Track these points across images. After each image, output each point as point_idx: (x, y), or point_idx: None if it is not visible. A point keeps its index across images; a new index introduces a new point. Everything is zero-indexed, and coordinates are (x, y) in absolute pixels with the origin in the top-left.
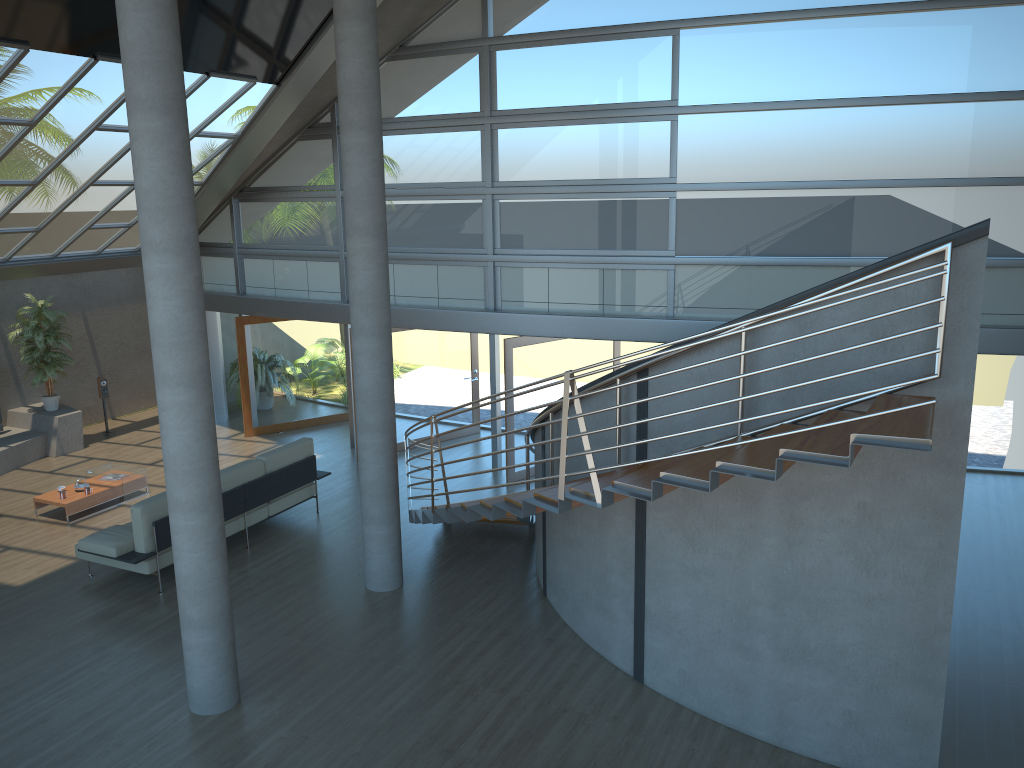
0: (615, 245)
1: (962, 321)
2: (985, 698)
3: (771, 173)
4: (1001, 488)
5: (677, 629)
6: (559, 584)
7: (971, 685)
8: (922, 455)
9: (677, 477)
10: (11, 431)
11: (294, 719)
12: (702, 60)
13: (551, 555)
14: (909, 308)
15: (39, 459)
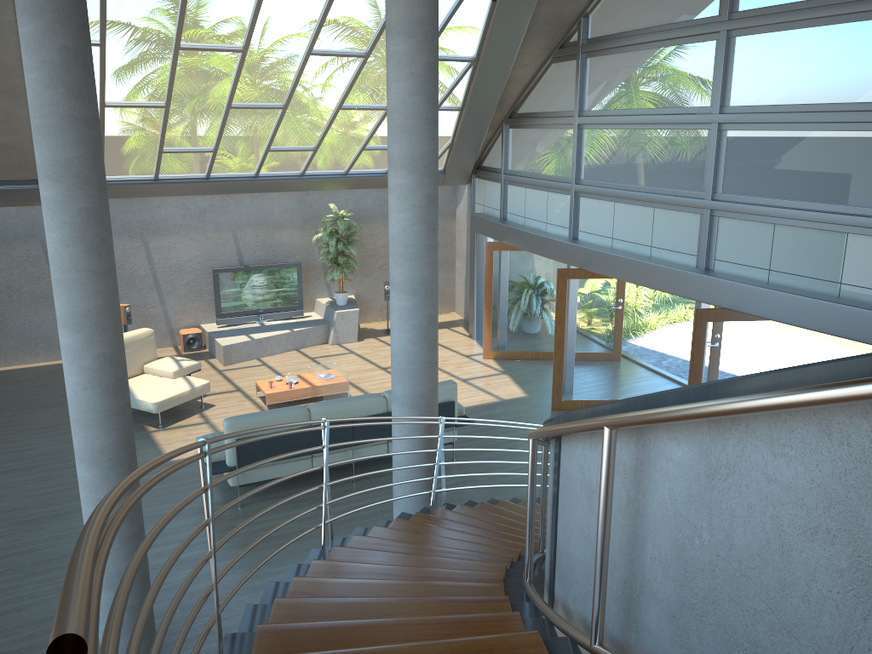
0: (870, 200)
1: None
2: None
3: None
4: None
5: None
6: None
7: None
8: None
9: None
10: (310, 317)
11: None
12: None
13: None
14: None
15: (319, 344)
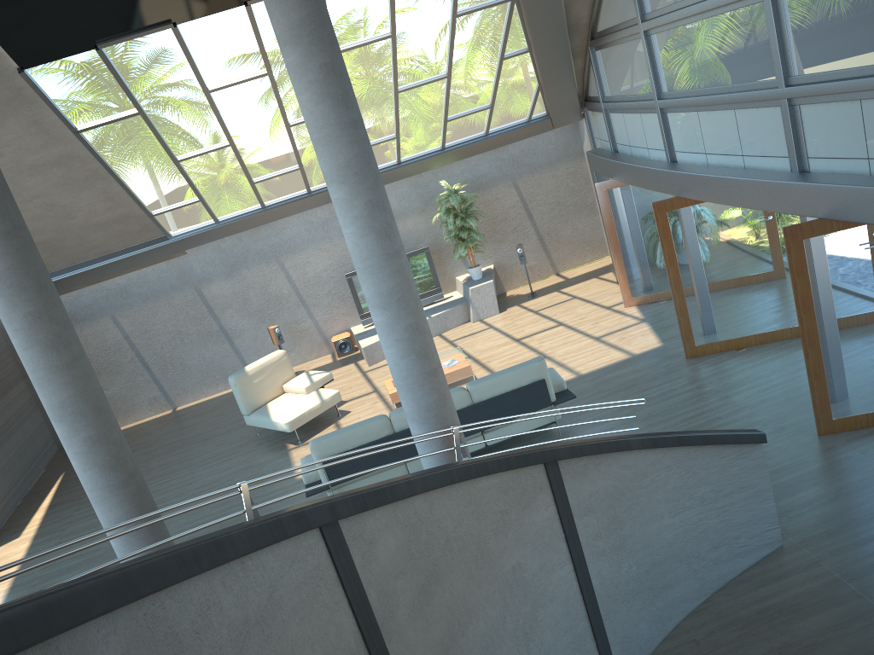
0: None
1: None
2: None
3: None
4: None
5: None
6: None
7: None
8: None
9: None
10: (451, 297)
11: None
12: None
13: None
14: None
15: (461, 324)
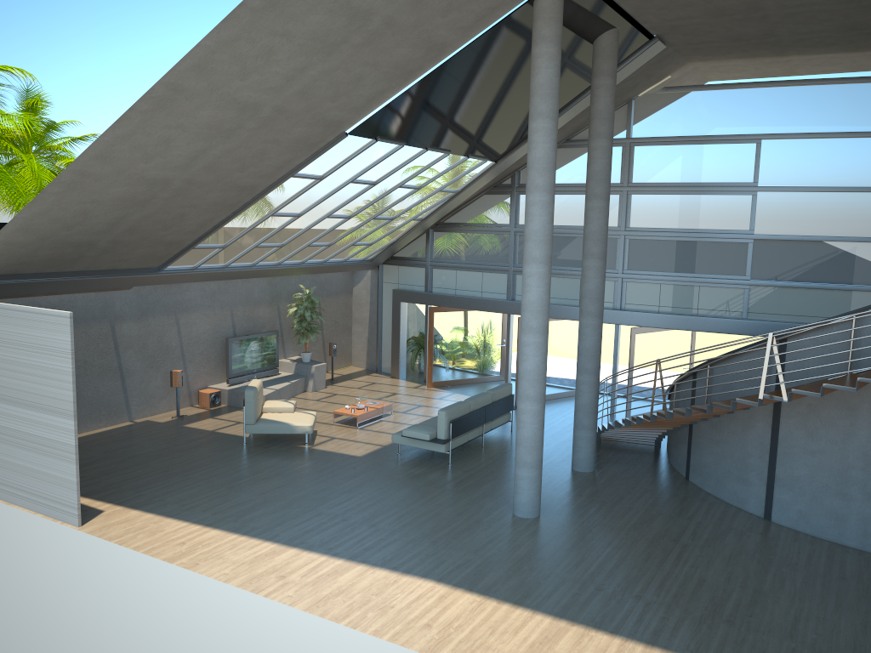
0: (708, 271)
1: None
2: None
3: (818, 230)
4: None
5: (797, 486)
6: (703, 469)
7: None
8: None
9: (833, 386)
10: (281, 373)
11: (578, 522)
12: (775, 159)
13: (696, 453)
14: None
15: (302, 392)
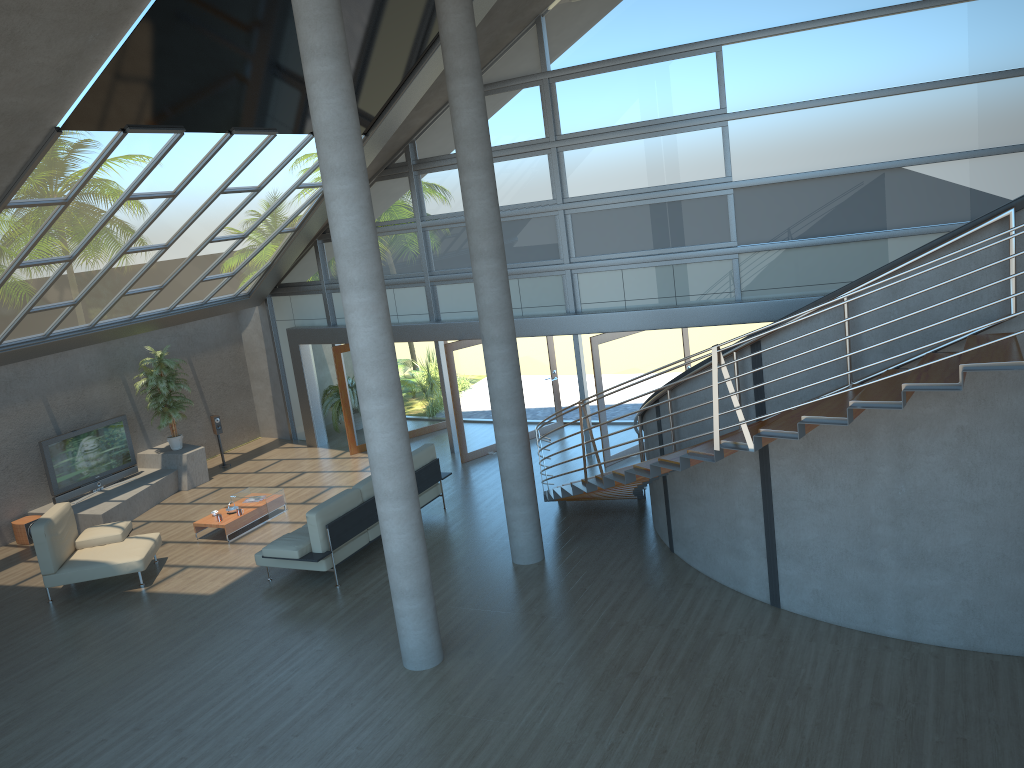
0: (681, 242)
1: None
2: None
3: (817, 163)
4: None
5: (807, 556)
6: (688, 538)
7: None
8: (1007, 381)
9: (816, 418)
10: (144, 471)
11: (496, 665)
12: (744, 70)
13: (676, 514)
14: (998, 262)
15: (174, 494)
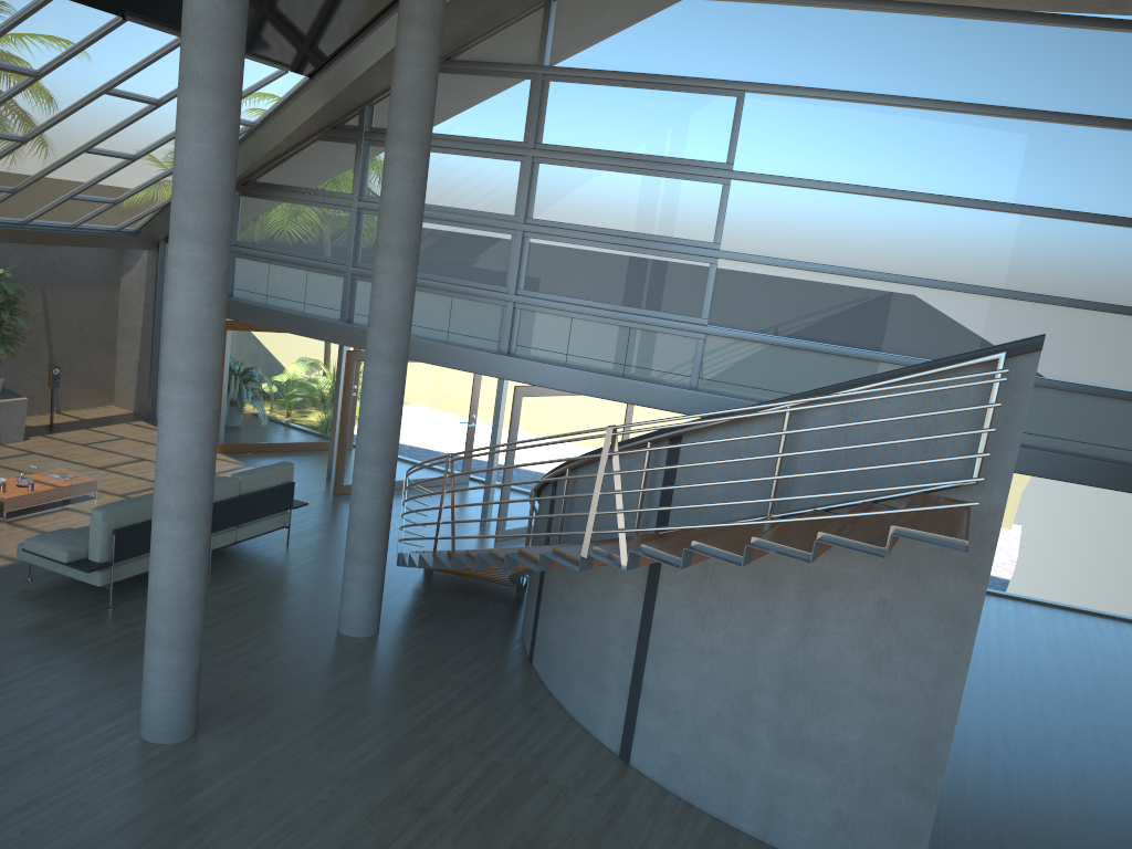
0: (646, 304)
1: (1005, 431)
2: (970, 816)
3: (818, 255)
4: (1003, 612)
5: (674, 709)
6: (549, 651)
7: (958, 802)
8: (948, 559)
9: (709, 548)
10: None
11: (256, 758)
12: (764, 127)
13: (544, 620)
14: (966, 409)
15: None
